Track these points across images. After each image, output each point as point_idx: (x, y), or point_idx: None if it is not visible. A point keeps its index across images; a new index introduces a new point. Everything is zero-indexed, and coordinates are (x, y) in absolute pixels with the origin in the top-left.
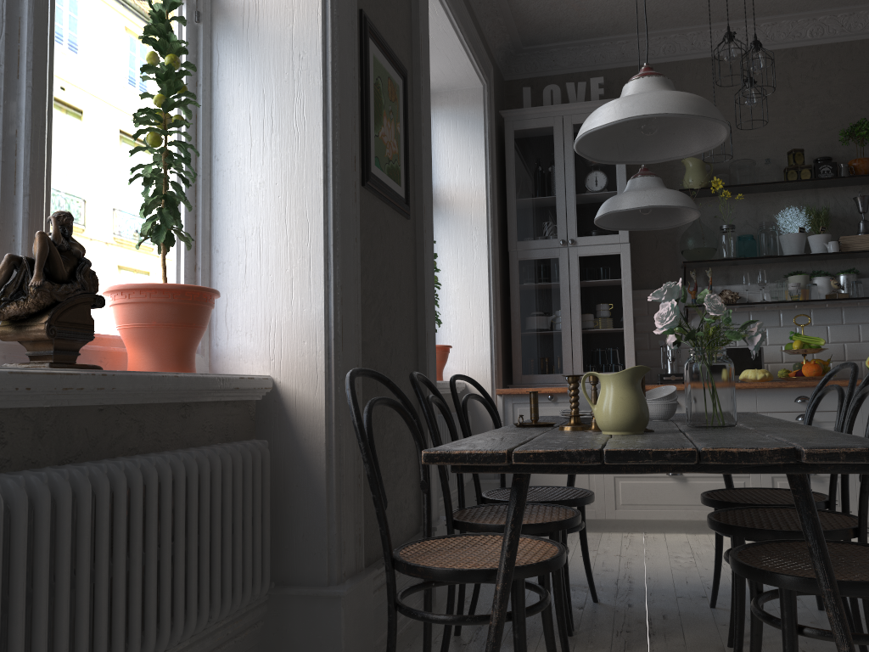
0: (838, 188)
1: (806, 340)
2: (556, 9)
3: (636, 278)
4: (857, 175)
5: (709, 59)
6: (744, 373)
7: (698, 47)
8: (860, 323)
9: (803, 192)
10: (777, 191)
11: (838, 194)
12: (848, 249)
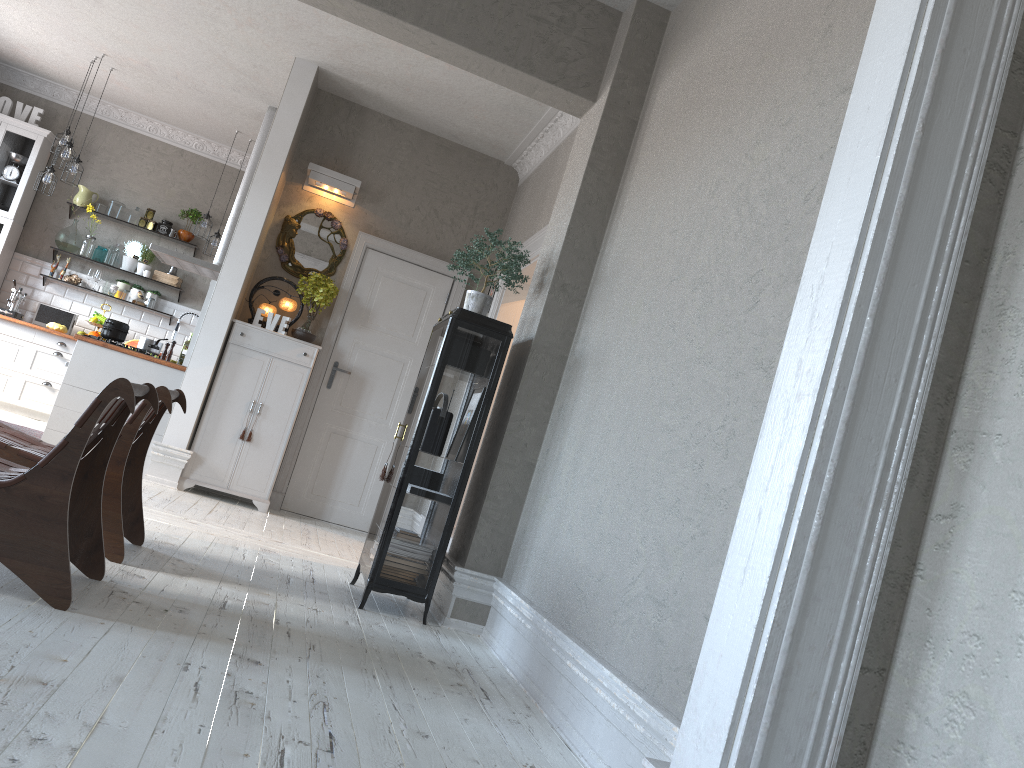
0: (173, 242)
1: (101, 319)
2: (17, 55)
3: (23, 246)
4: (177, 239)
5: (129, 131)
6: (49, 323)
7: (125, 121)
8: (151, 324)
9: (152, 236)
10: (137, 229)
11: (171, 246)
12: (156, 278)
